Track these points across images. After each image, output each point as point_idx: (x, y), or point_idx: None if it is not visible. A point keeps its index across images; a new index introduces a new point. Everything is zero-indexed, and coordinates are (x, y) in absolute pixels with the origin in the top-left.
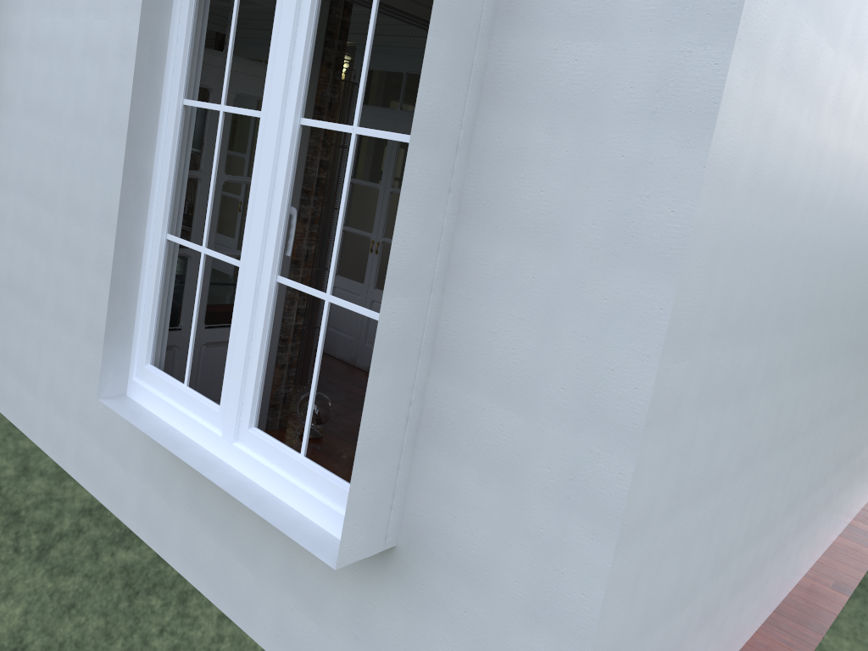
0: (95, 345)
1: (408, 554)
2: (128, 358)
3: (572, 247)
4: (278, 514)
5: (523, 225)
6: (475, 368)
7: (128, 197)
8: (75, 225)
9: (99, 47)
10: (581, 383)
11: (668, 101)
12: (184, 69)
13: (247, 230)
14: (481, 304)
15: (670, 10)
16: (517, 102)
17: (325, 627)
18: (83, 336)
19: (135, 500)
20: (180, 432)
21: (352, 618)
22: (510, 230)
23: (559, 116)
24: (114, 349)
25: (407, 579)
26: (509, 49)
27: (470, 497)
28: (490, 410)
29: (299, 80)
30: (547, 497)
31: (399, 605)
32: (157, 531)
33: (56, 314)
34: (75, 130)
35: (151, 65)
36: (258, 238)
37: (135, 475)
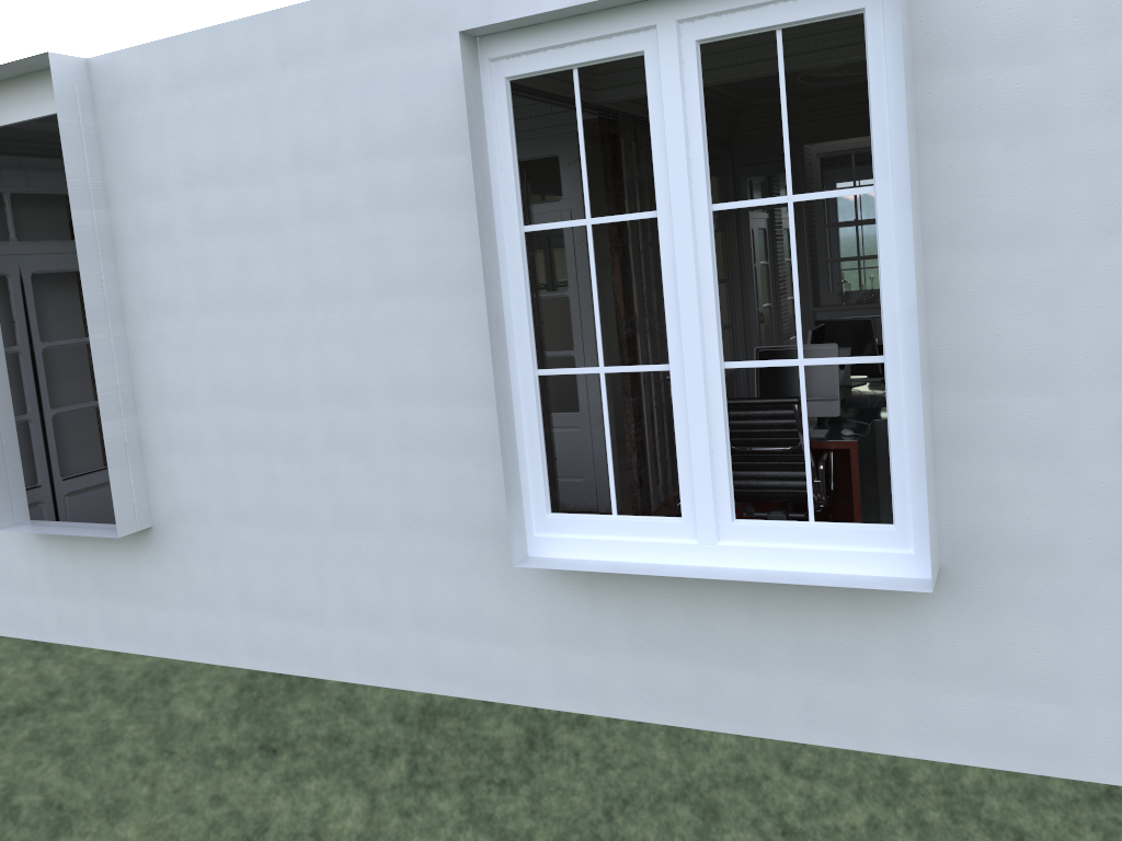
0: (422, 531)
1: (957, 568)
2: (522, 515)
3: (1061, 237)
4: (822, 579)
5: (1001, 234)
6: (984, 373)
7: (494, 343)
8: (345, 411)
9: (331, 206)
10: (1105, 347)
11: (1121, 96)
12: (518, 195)
13: (671, 329)
14: (974, 315)
15: (1101, 25)
16: (962, 132)
17: (872, 681)
18: (397, 529)
19: (544, 674)
20: (632, 562)
21: (904, 657)
22: (988, 243)
23: (1012, 134)
24: (513, 509)
25: (962, 591)
26: (939, 89)
27: (1014, 487)
28: (1013, 403)
29: (704, 169)
30: (1099, 454)
31: (960, 619)
32: (591, 692)
33: (337, 521)
34: (312, 306)
35: (484, 200)
36: (693, 333)
37: (535, 647)
